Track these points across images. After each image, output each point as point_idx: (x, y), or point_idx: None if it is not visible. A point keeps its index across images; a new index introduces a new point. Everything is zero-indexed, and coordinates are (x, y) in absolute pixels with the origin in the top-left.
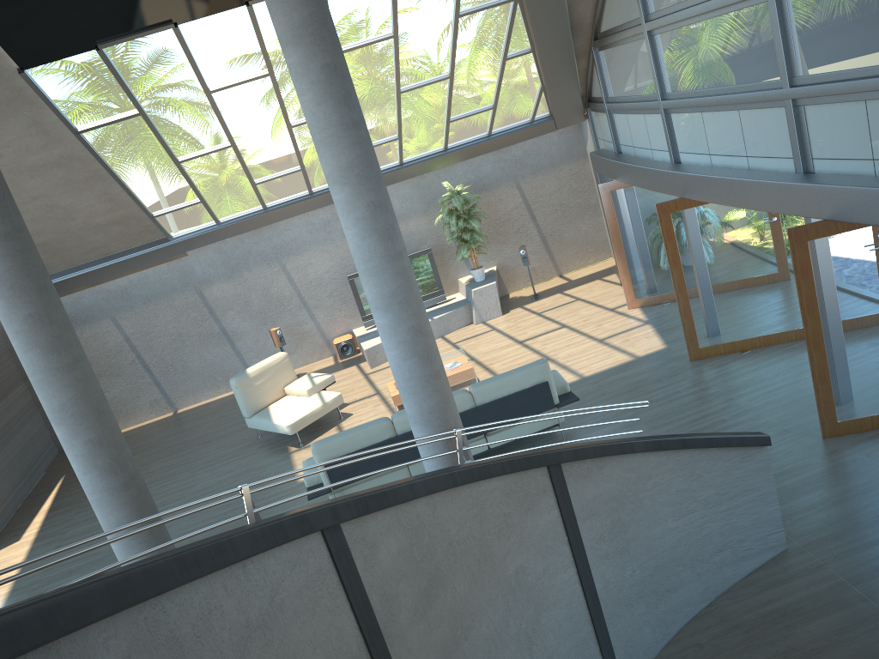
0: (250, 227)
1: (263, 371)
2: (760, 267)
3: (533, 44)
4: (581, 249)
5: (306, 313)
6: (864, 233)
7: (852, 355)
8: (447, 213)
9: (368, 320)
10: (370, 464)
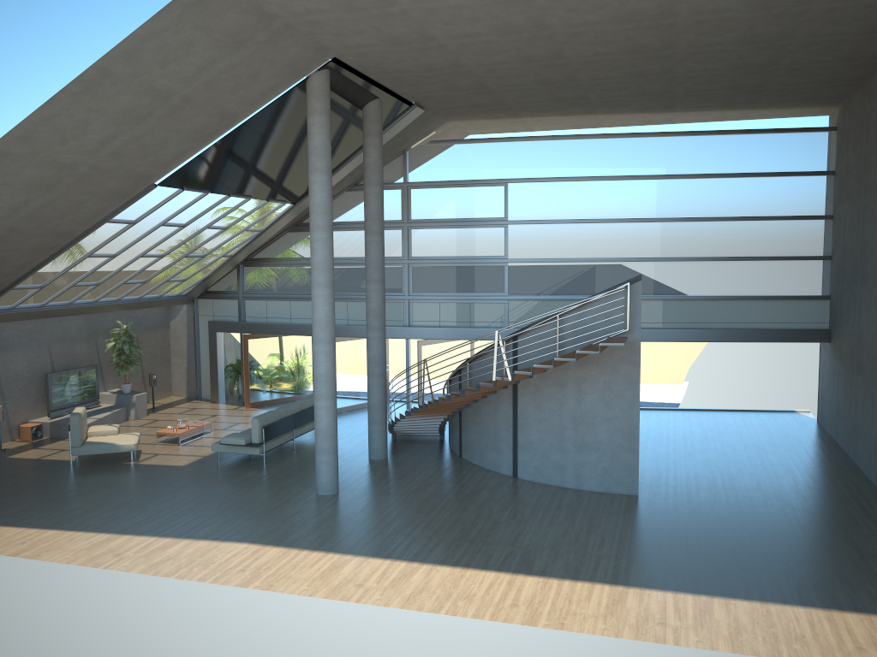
0: (19, 318)
1: (84, 415)
2: (353, 373)
3: (237, 253)
4: (159, 386)
5: (1, 401)
6: (432, 346)
7: (427, 389)
8: (117, 341)
9: (53, 411)
10: (275, 431)
